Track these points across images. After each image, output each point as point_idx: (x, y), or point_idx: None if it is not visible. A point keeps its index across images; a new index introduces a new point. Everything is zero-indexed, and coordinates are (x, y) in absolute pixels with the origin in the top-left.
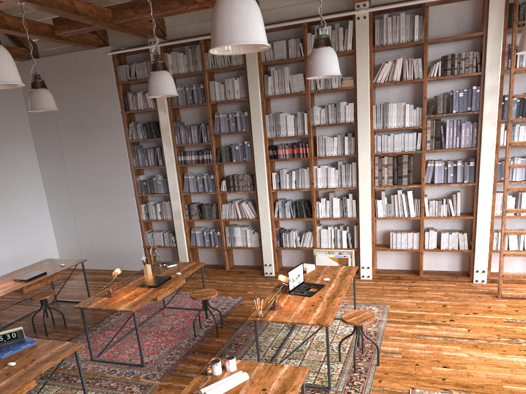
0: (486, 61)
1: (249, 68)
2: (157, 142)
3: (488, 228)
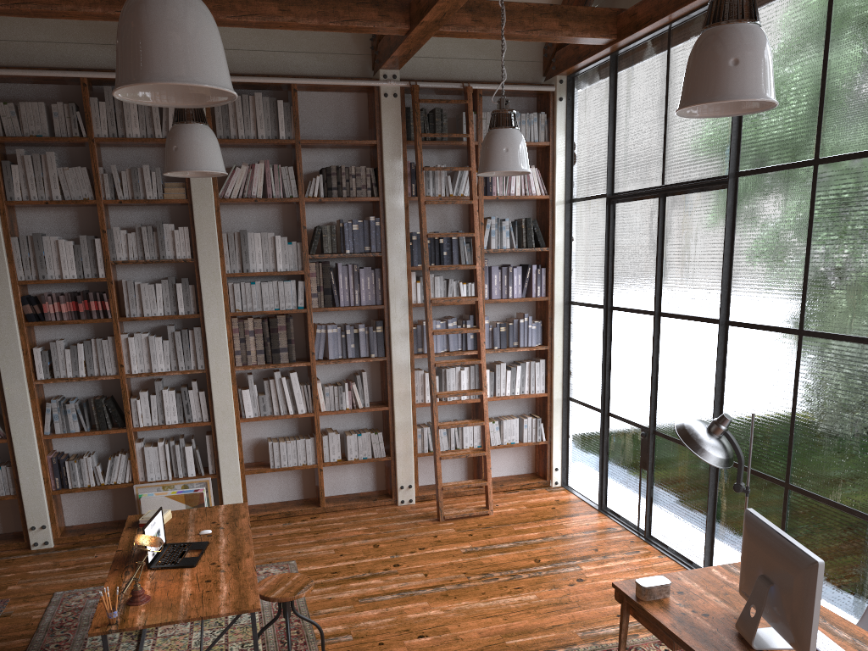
0: (385, 183)
1: None
2: None
3: (410, 421)
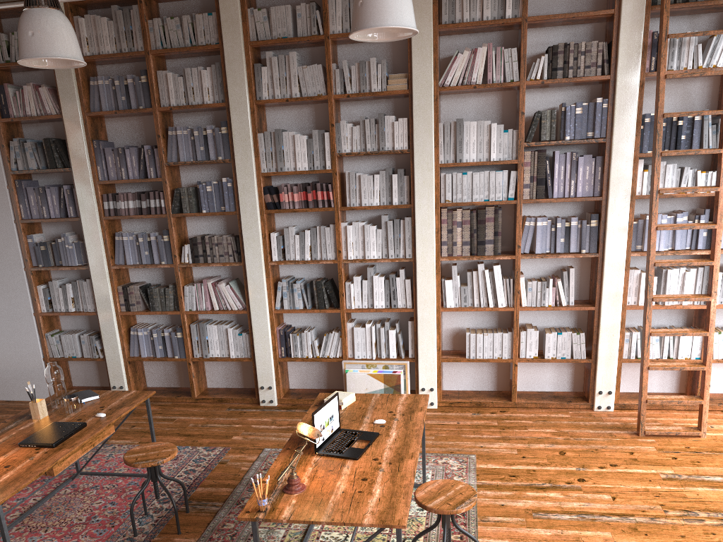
0: (619, 58)
1: (228, 50)
2: (65, 176)
3: (617, 324)
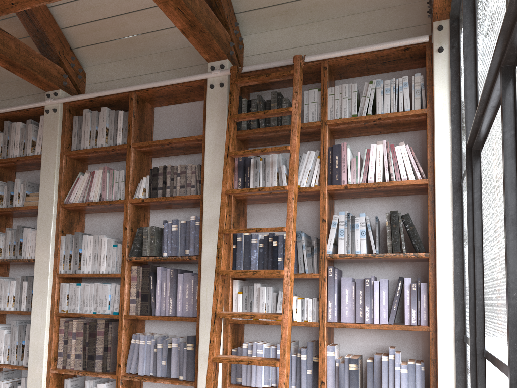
0: (205, 178)
1: None
2: None
3: None
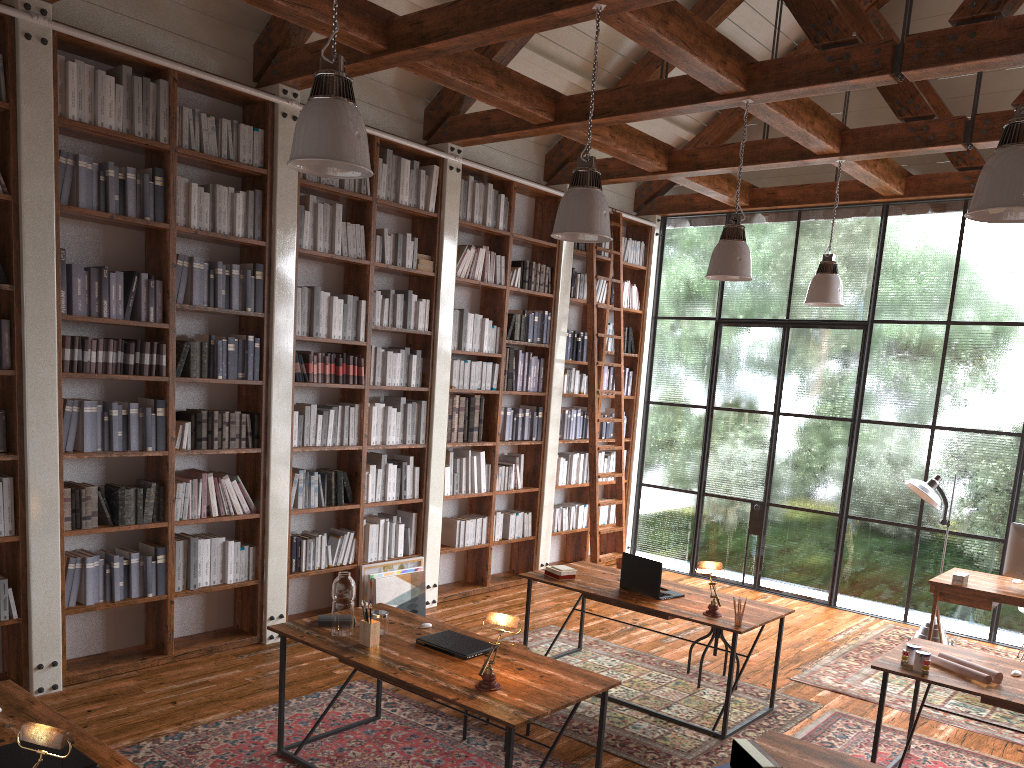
0: (560, 283)
1: (282, 181)
2: None
3: (552, 502)
